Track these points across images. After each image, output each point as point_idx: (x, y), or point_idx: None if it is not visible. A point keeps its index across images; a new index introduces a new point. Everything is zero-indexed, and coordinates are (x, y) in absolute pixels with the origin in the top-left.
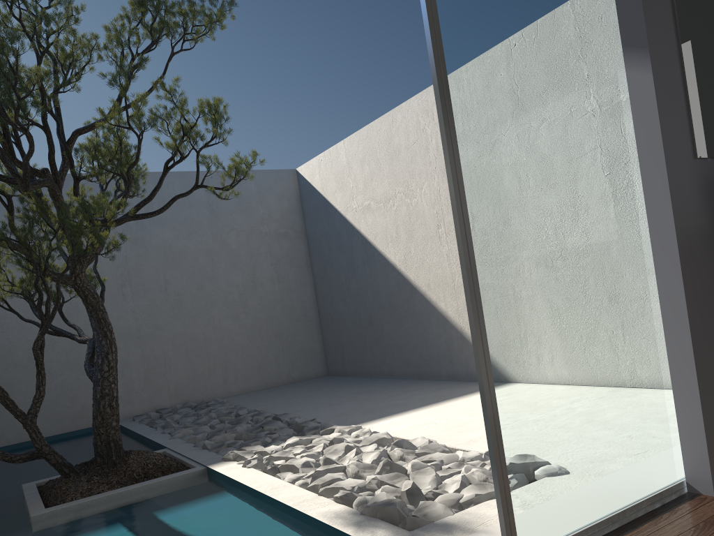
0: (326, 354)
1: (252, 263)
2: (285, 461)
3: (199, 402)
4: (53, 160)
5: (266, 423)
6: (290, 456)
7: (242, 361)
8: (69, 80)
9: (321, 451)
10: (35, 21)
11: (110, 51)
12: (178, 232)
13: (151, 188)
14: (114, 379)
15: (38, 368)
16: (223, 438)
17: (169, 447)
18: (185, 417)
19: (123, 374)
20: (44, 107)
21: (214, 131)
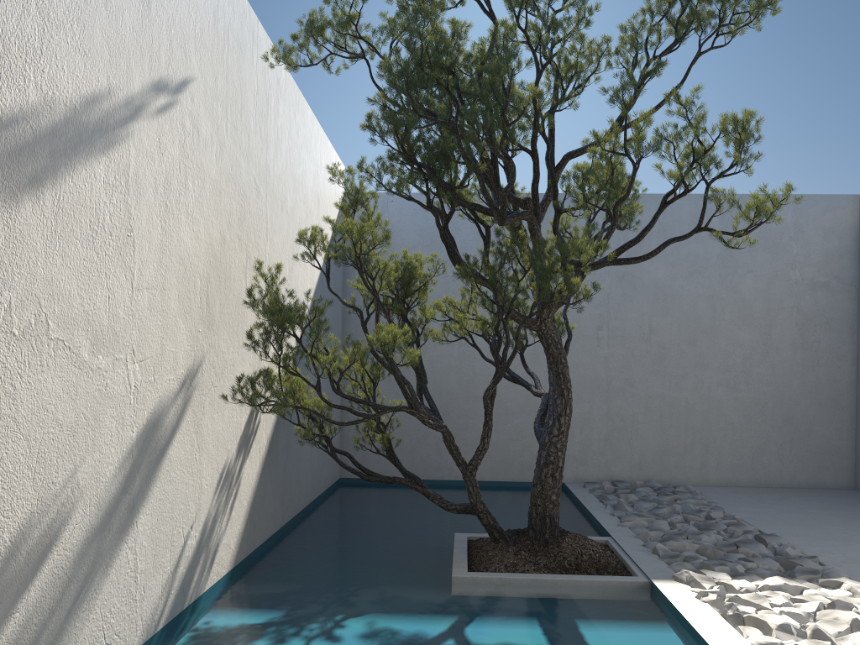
0: (857, 459)
1: (768, 319)
2: (755, 610)
3: (665, 483)
4: (535, 190)
5: (743, 542)
6: (764, 606)
7: (731, 445)
8: (567, 96)
9: (812, 613)
10: (541, 30)
11: (621, 56)
12: (676, 270)
13: (652, 213)
14: (561, 446)
15: (485, 417)
16: (681, 546)
17: (614, 536)
18: (642, 500)
19: (581, 430)
20: (536, 129)
21: (735, 156)
